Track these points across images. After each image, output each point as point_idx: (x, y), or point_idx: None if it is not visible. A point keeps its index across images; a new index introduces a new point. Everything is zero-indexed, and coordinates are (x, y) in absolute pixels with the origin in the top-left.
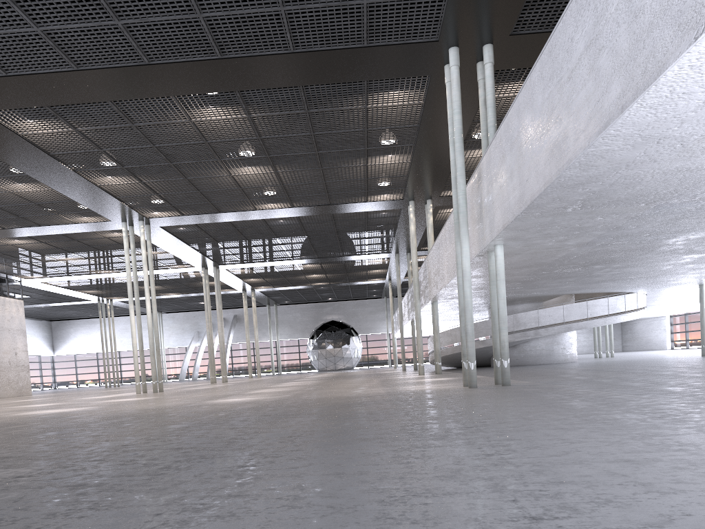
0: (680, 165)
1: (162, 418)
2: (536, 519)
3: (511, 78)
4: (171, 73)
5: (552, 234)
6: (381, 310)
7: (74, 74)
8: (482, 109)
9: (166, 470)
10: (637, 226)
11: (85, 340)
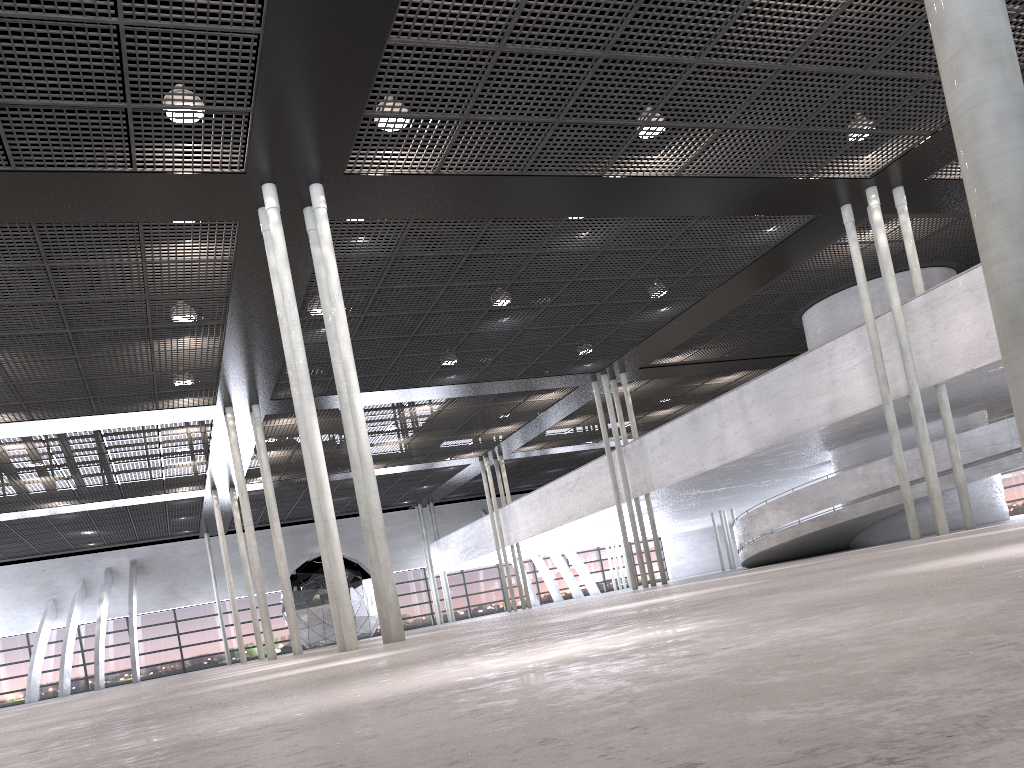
0: None
1: None
2: None
3: None
4: None
5: None
6: (408, 529)
7: None
8: None
9: None
10: None
11: None
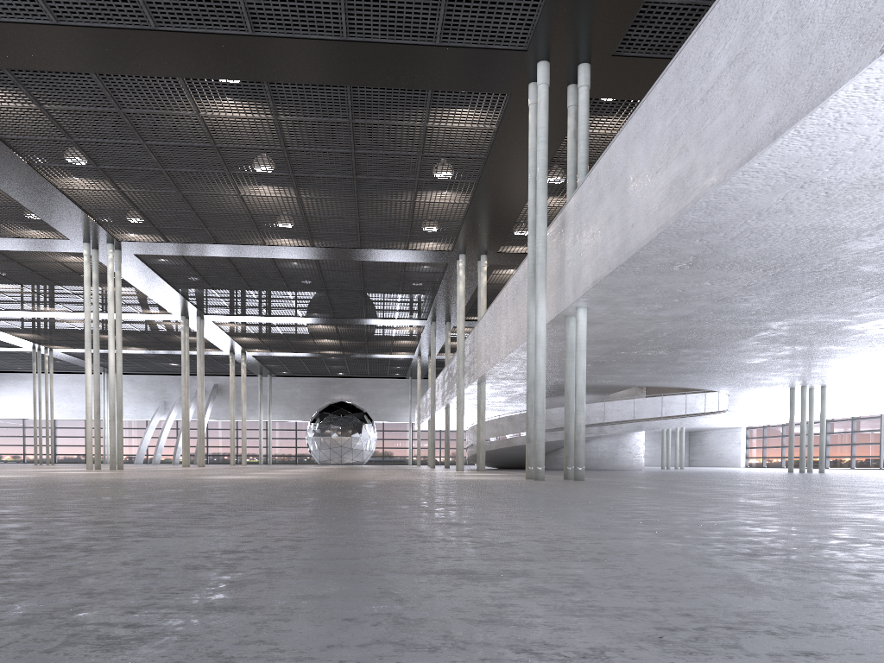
0: (817, 221)
1: (150, 485)
2: (752, 555)
3: (605, 110)
4: (184, 46)
5: (647, 300)
6: (404, 393)
7: (51, 29)
8: (571, 142)
9: (212, 516)
10: (745, 299)
11: (8, 401)
